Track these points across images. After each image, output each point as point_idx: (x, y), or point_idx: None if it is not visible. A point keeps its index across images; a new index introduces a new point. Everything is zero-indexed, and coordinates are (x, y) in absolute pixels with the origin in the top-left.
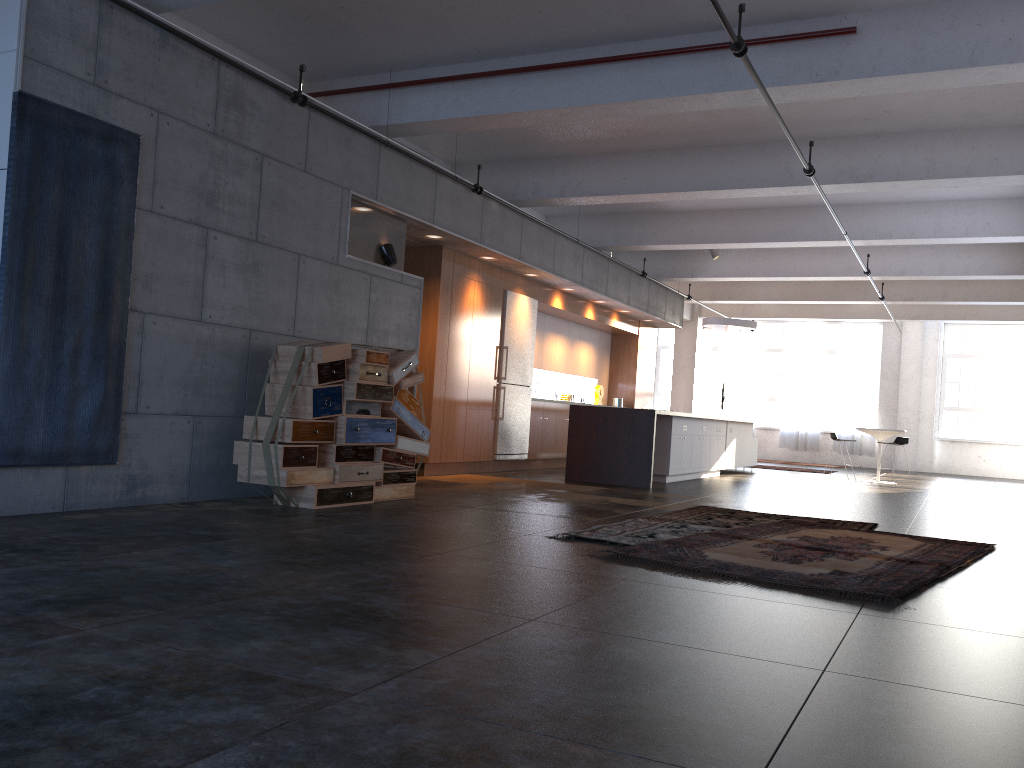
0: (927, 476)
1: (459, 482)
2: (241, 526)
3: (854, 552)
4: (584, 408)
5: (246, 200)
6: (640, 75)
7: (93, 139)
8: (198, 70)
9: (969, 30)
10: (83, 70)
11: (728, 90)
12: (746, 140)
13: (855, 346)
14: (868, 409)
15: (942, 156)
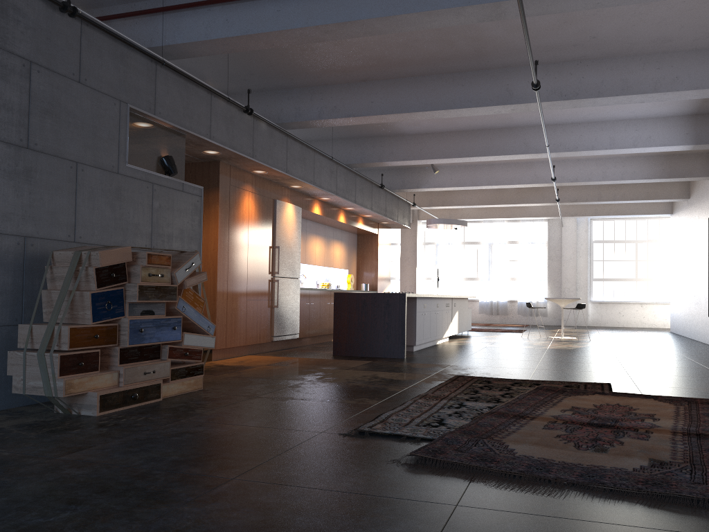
0: (588, 329)
1: (244, 365)
2: None
3: (635, 426)
4: (346, 294)
5: (13, 106)
6: None
7: None
8: None
9: None
10: None
11: (479, 3)
12: (473, 67)
13: (529, 237)
14: (541, 282)
15: (634, 76)
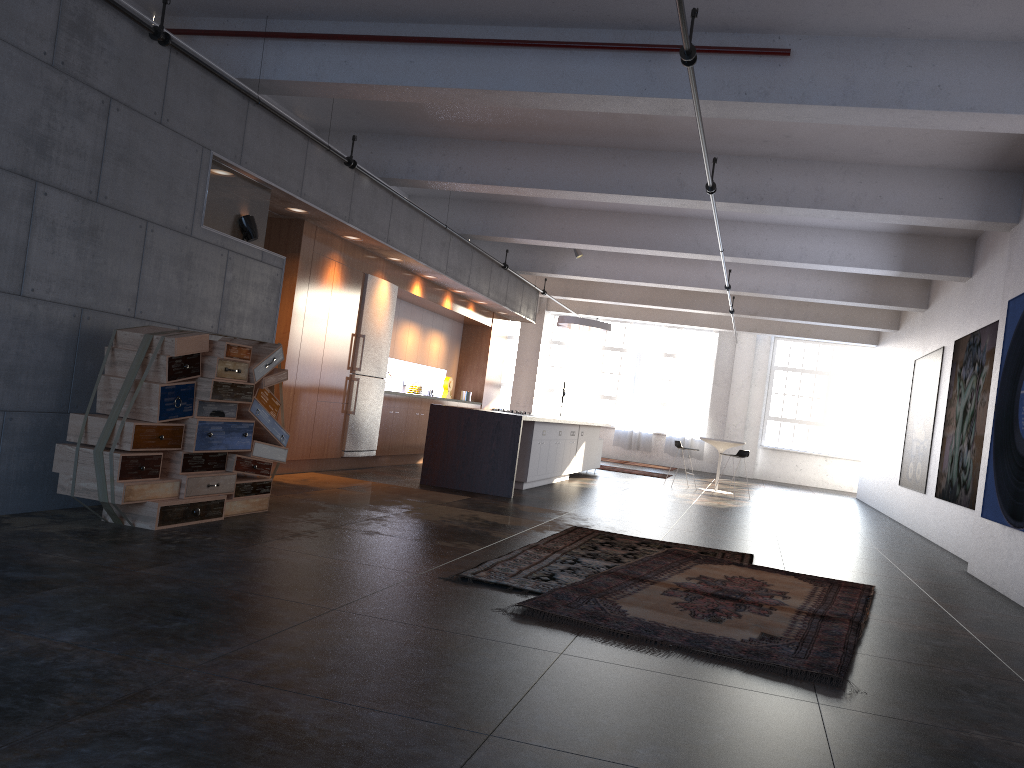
0: (753, 483)
1: (309, 485)
2: (70, 562)
3: (761, 602)
4: (446, 408)
5: (87, 151)
6: (557, 66)
7: None
8: None
9: (900, 70)
10: None
11: (652, 96)
12: (640, 145)
13: (692, 351)
14: (700, 414)
15: (831, 187)
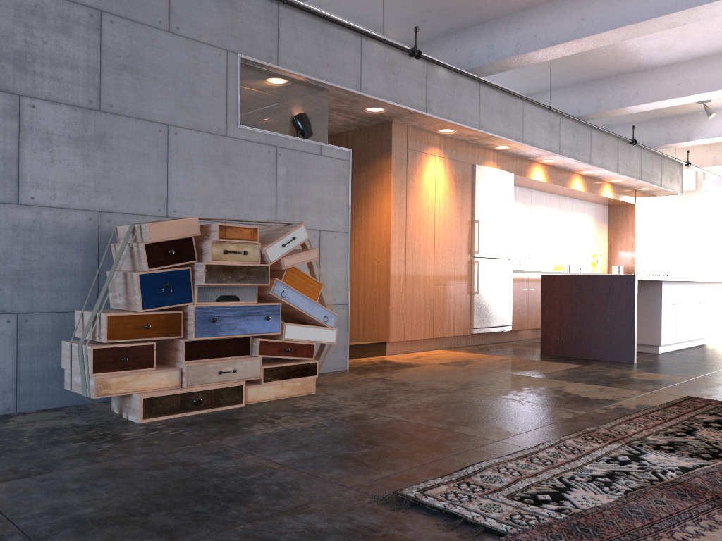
0: None
1: (412, 363)
2: None
3: None
4: (556, 278)
5: (79, 63)
6: None
7: None
8: None
9: None
10: None
11: None
12: None
13: None
14: None
15: None
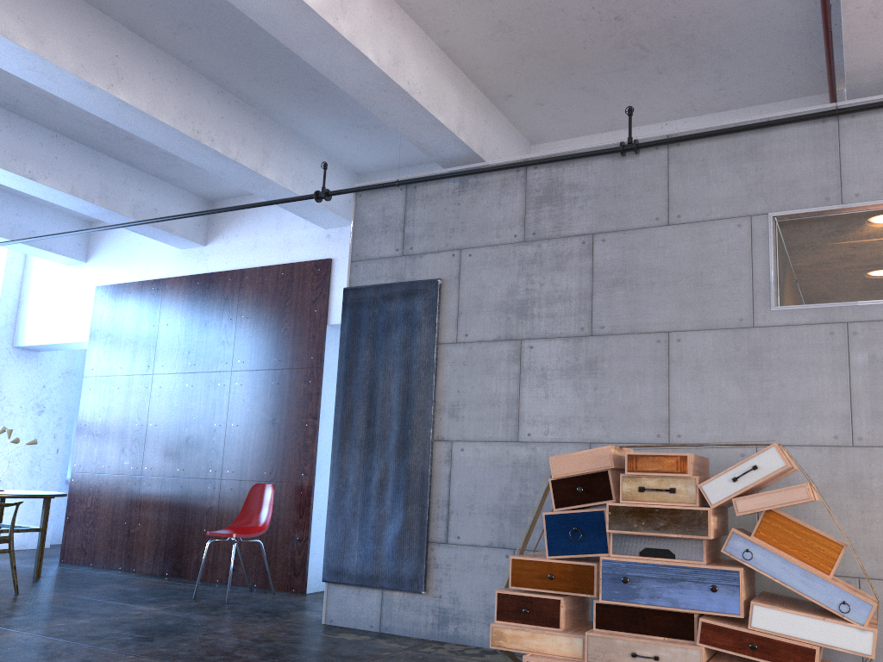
0: None
1: None
2: None
3: None
4: None
5: (571, 293)
6: None
7: (396, 300)
8: (500, 190)
9: None
10: (393, 249)
11: None
12: None
13: None
14: None
15: None
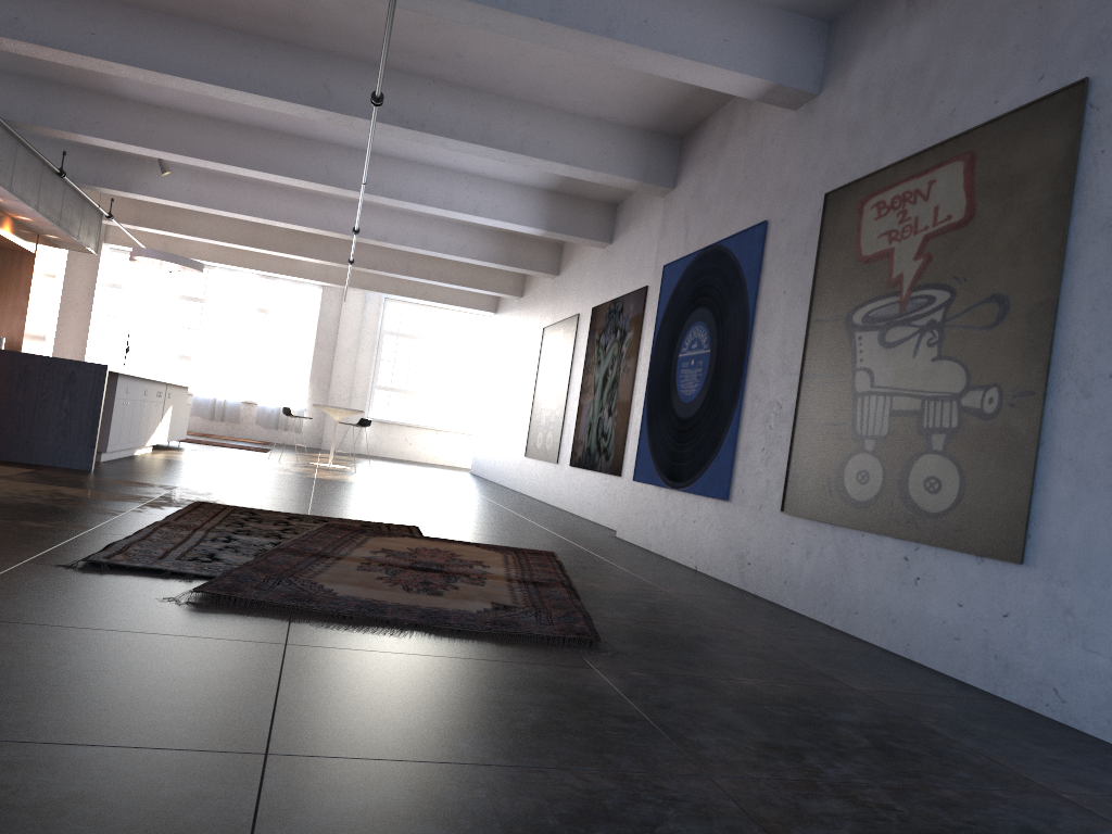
0: (363, 459)
1: None
2: None
3: (465, 572)
4: None
5: None
6: None
7: None
8: None
9: None
10: None
11: None
12: (279, 36)
13: (291, 308)
14: (299, 380)
15: (498, 124)
